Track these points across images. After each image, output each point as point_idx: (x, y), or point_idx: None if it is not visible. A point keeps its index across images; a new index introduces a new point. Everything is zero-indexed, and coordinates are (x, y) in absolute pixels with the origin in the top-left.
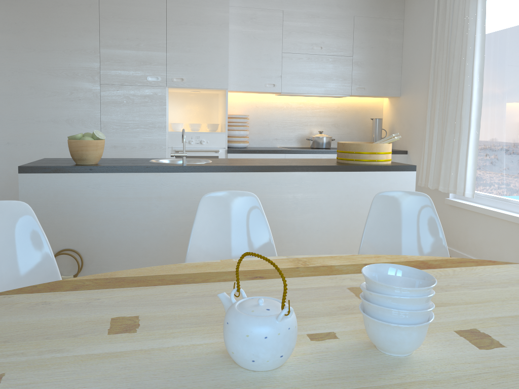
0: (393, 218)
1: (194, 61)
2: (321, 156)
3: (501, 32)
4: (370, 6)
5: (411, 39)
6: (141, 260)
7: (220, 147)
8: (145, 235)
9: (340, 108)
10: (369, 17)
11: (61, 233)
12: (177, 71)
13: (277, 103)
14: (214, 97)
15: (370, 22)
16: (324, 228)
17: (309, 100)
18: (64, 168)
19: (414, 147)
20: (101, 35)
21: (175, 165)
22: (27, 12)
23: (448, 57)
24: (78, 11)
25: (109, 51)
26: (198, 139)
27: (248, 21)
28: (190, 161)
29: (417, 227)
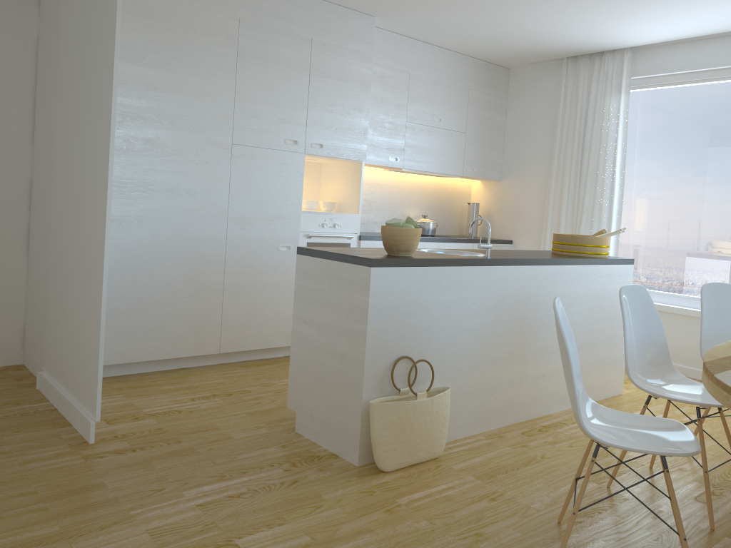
0: (715, 306)
1: (335, 124)
2: (444, 245)
3: (638, 132)
4: (482, 80)
5: (519, 121)
6: (458, 365)
7: (353, 232)
8: (463, 336)
9: (436, 189)
10: (481, 92)
11: (400, 338)
12: (317, 134)
13: (379, 179)
14: (316, 167)
15: (481, 97)
16: (579, 322)
17: (409, 178)
18: (409, 261)
19: (524, 237)
20: (238, 79)
21: (490, 258)
22: (150, 34)
23: (581, 148)
24: (214, 43)
25: (245, 101)
26: (331, 221)
27: (377, 80)
28: (438, 252)
29: (730, 313)
